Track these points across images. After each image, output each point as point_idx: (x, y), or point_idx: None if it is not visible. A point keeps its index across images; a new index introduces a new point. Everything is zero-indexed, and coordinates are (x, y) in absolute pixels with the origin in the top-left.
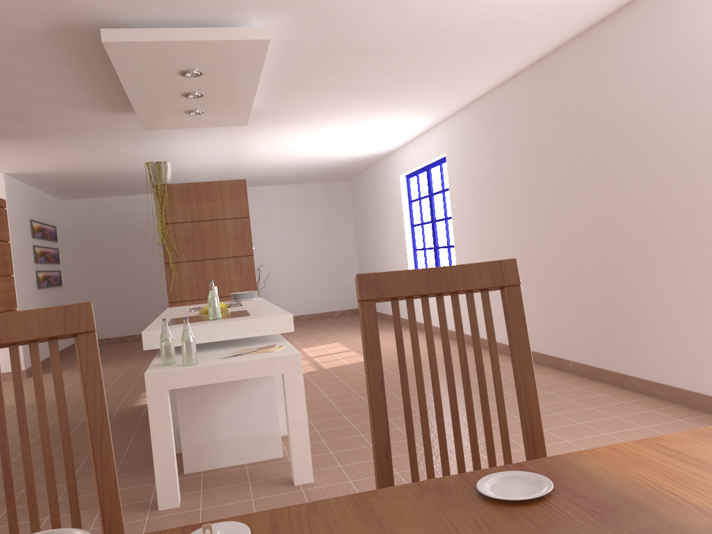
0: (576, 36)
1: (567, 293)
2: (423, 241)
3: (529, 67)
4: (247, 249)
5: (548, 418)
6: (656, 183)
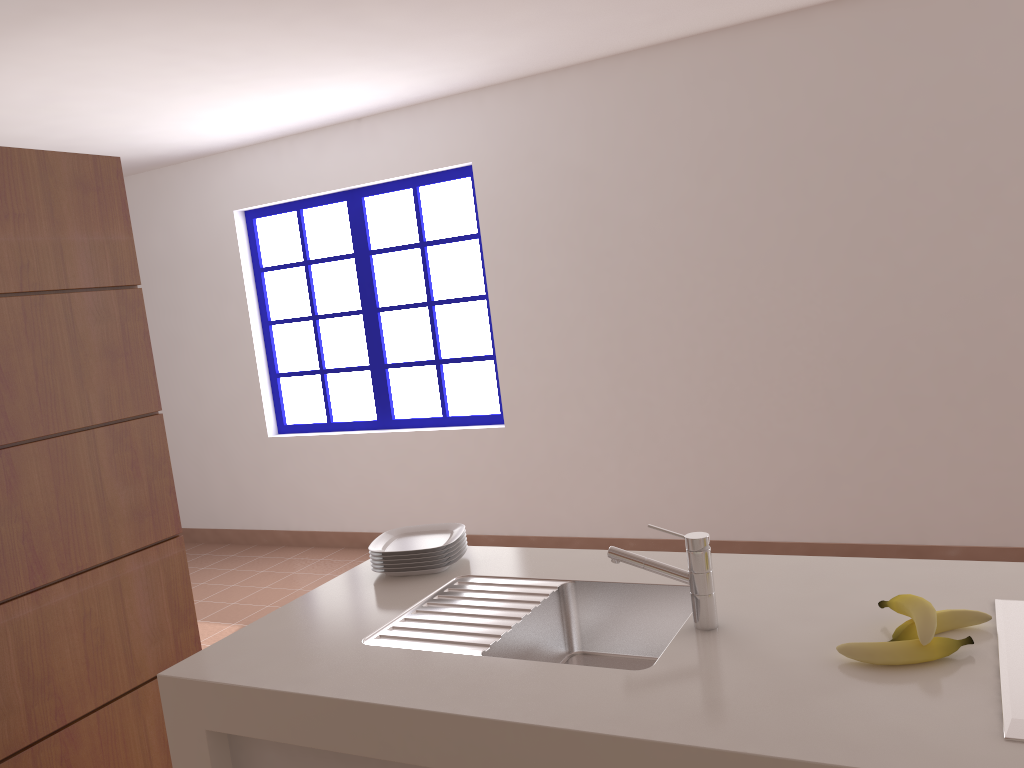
0: None
1: (952, 425)
2: (321, 355)
3: None
4: (143, 395)
5: None
6: None
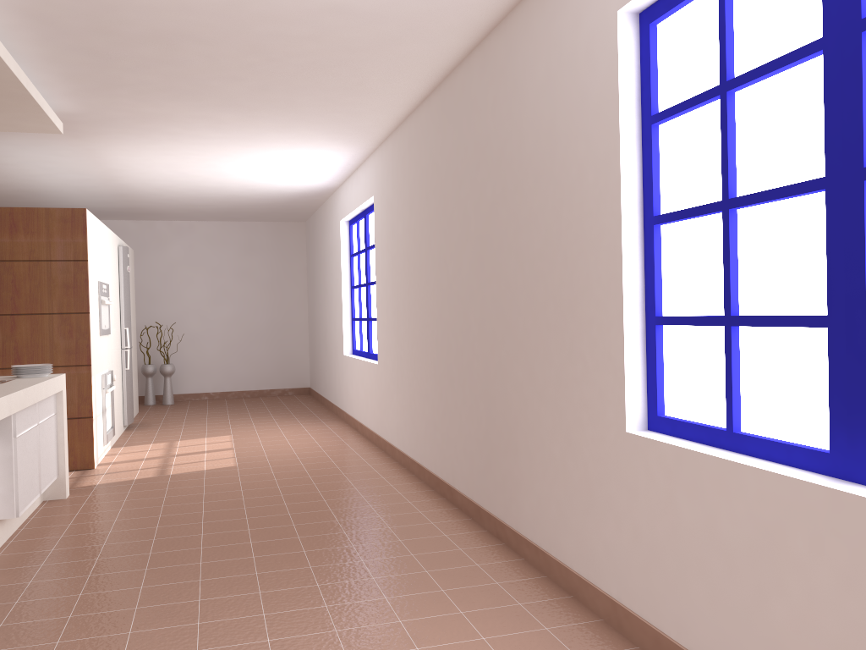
0: (476, 46)
1: (460, 399)
2: (359, 309)
3: (439, 85)
4: (80, 304)
5: (352, 586)
6: (535, 258)
